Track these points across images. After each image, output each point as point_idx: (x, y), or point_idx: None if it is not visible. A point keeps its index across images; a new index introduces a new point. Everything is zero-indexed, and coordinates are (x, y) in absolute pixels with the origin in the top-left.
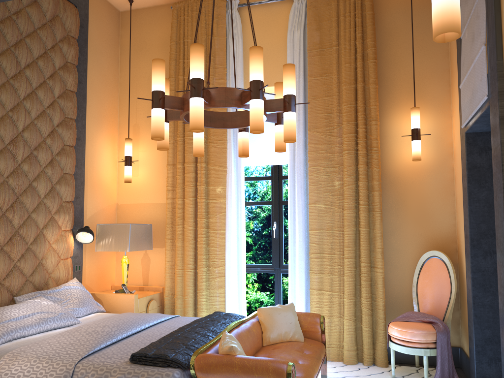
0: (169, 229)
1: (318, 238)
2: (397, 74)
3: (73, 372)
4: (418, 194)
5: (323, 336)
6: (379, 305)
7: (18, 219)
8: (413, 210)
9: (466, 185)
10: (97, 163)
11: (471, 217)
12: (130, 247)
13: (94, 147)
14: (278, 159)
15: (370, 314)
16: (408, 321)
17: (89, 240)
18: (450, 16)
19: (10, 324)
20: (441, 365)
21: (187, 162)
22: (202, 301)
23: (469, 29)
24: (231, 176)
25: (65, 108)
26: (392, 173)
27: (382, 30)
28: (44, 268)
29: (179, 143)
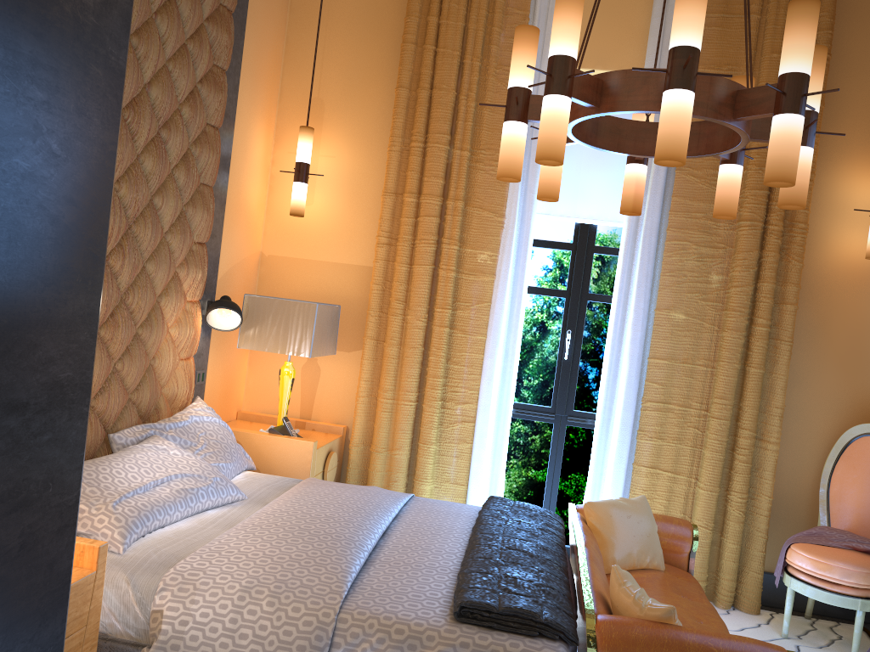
0: (373, 319)
1: (664, 375)
2: (855, 89)
3: (334, 630)
4: (853, 319)
5: (692, 561)
6: (760, 508)
7: (129, 274)
8: (839, 346)
9: None
10: (243, 169)
11: None
12: (312, 350)
13: (242, 135)
14: (592, 214)
15: (743, 522)
16: (827, 545)
17: (228, 325)
18: None
19: (139, 502)
20: None
21: (429, 195)
22: (427, 463)
23: None
24: (512, 236)
25: (216, 44)
26: (813, 275)
27: None
28: (156, 377)
29: (416, 154)
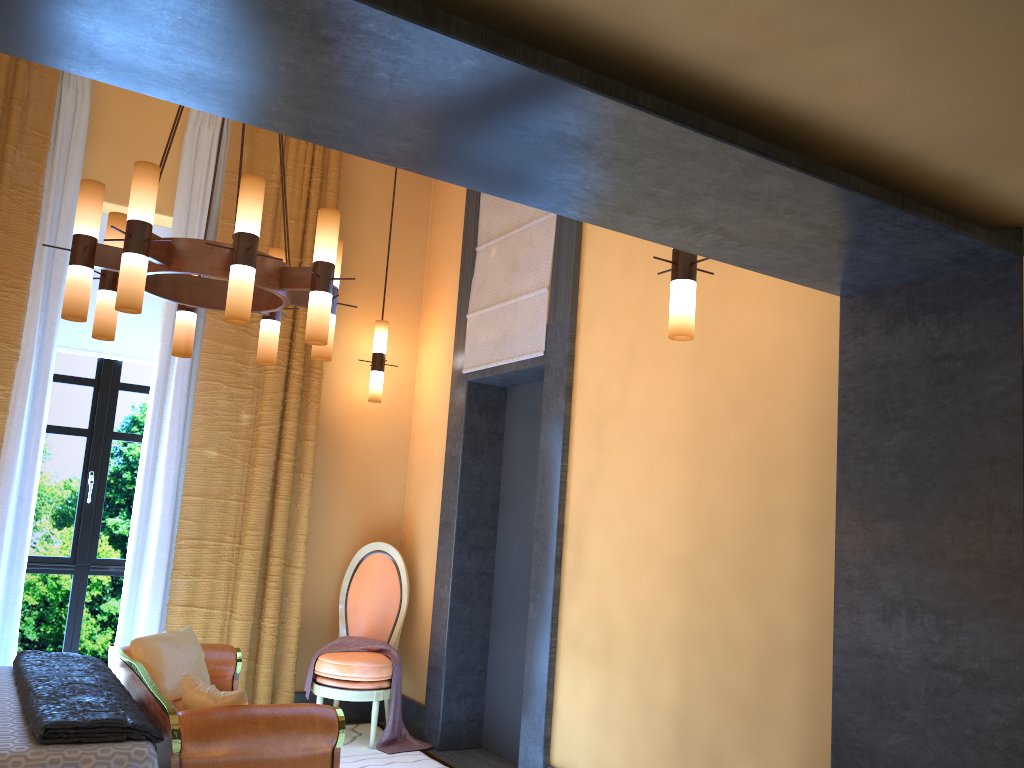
0: None
1: (199, 511)
2: (356, 258)
3: None
4: (361, 453)
5: (236, 683)
6: (290, 630)
7: None
8: (351, 477)
9: (460, 454)
10: None
11: (461, 498)
12: None
13: None
14: (117, 349)
15: (276, 645)
16: (348, 650)
17: None
18: (691, 322)
19: None
20: (394, 712)
21: None
22: None
23: (503, 249)
24: (30, 369)
25: None
26: (328, 414)
27: (343, 183)
28: None
29: None
